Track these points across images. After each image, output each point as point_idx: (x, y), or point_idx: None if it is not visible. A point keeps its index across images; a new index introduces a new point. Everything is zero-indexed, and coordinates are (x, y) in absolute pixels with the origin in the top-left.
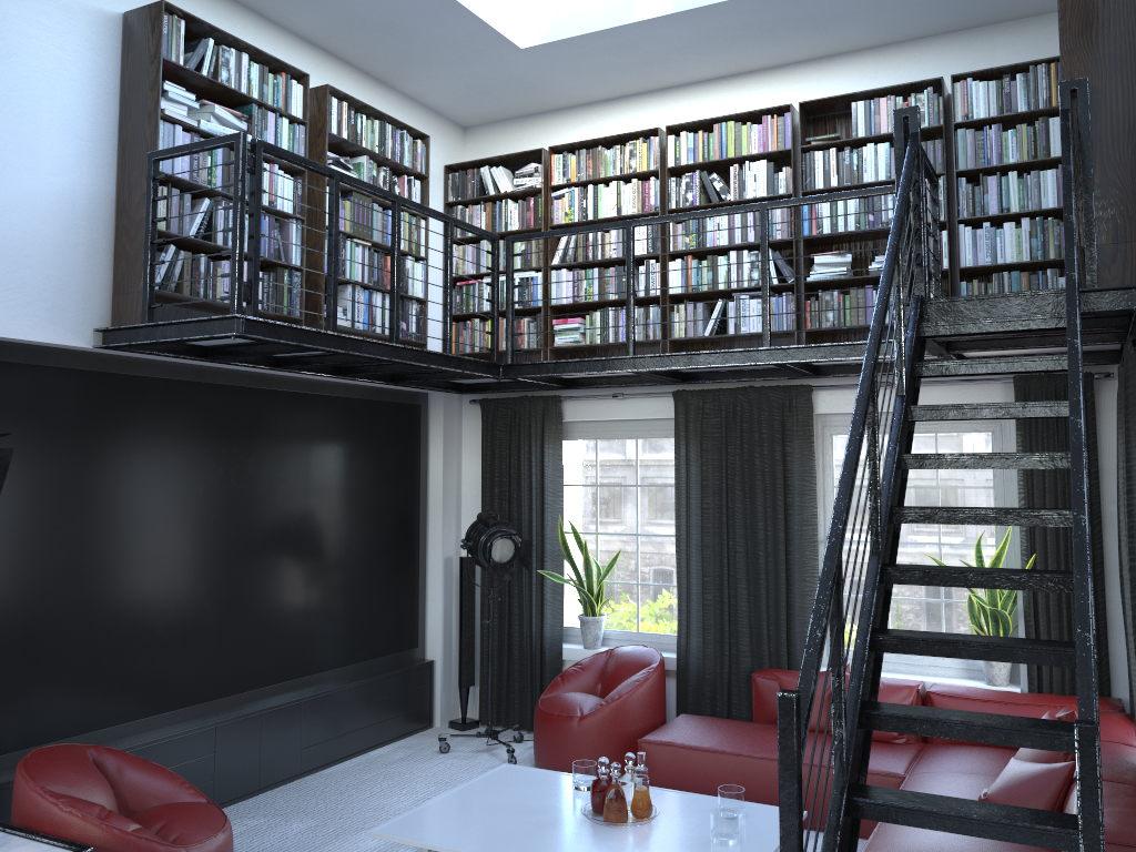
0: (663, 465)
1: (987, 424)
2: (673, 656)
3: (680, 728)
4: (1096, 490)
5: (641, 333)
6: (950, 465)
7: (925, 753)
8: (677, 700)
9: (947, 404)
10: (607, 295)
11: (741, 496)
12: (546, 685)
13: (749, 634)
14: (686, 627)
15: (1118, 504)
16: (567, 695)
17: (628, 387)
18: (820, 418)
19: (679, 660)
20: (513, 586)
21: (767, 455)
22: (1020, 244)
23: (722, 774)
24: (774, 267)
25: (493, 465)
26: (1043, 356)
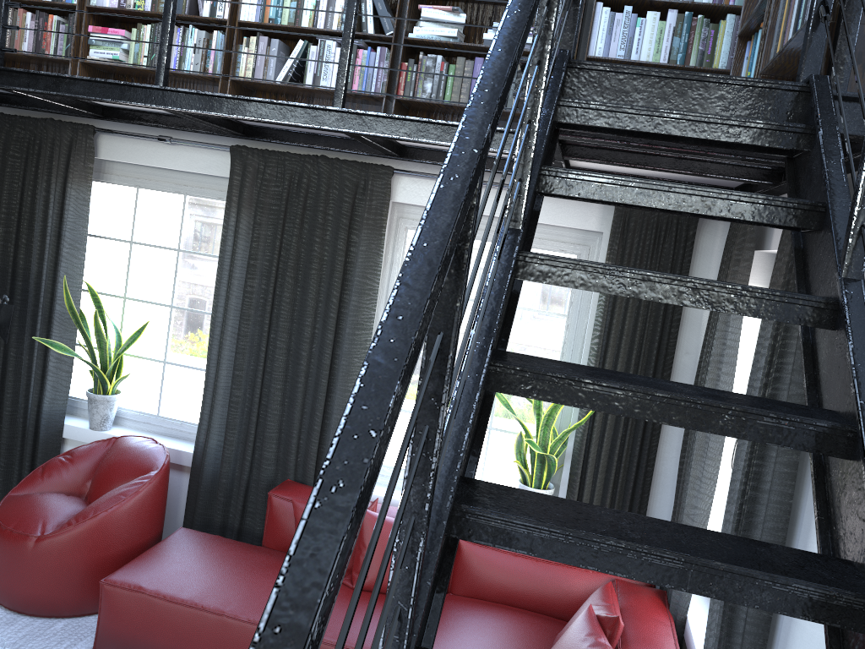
0: (213, 231)
1: (576, 246)
2: (191, 450)
3: (164, 561)
4: (674, 340)
5: (199, 65)
6: (588, 402)
7: (442, 616)
8: (187, 500)
9: (597, 262)
10: (162, 7)
11: (292, 284)
12: (37, 466)
13: (277, 440)
14: (208, 422)
15: (700, 363)
16: (37, 499)
17: (180, 131)
18: (397, 208)
19: (195, 458)
20: (9, 347)
21: (329, 241)
22: (660, 41)
23: (197, 636)
24: (373, 13)
25: (1, 198)
26: (772, 198)
